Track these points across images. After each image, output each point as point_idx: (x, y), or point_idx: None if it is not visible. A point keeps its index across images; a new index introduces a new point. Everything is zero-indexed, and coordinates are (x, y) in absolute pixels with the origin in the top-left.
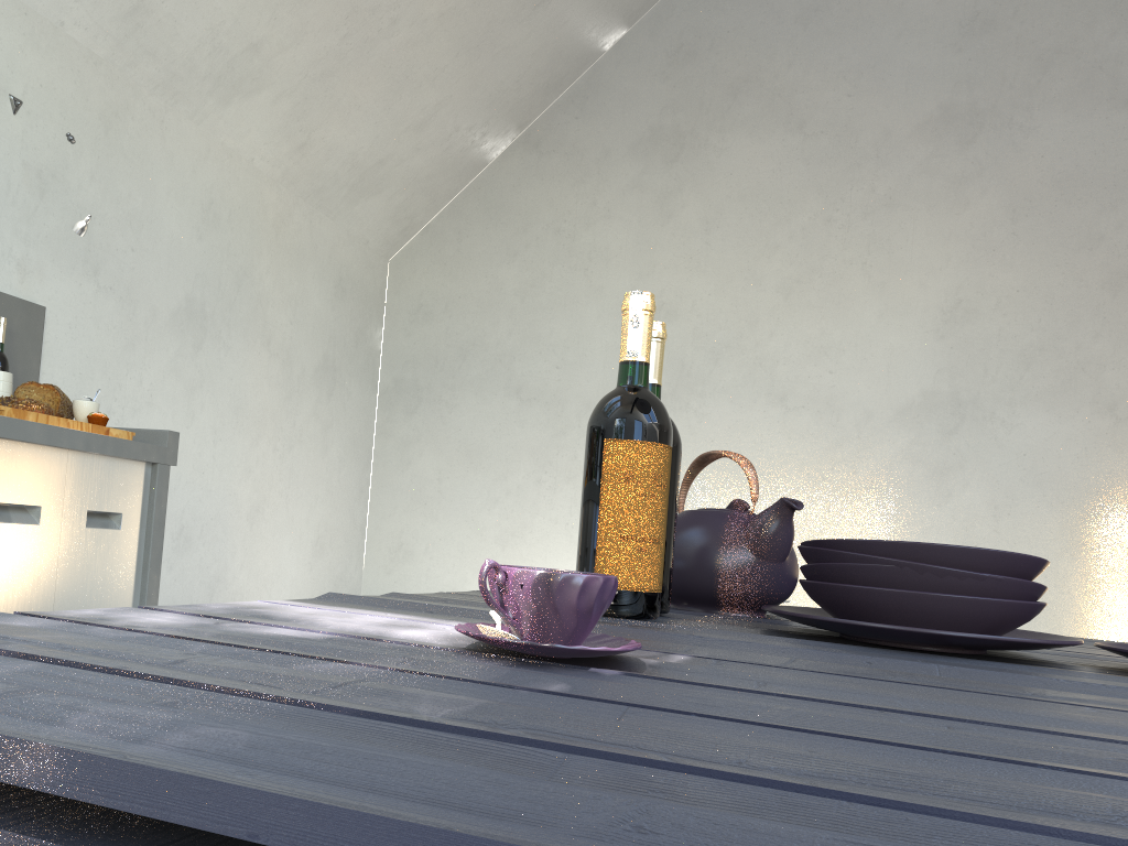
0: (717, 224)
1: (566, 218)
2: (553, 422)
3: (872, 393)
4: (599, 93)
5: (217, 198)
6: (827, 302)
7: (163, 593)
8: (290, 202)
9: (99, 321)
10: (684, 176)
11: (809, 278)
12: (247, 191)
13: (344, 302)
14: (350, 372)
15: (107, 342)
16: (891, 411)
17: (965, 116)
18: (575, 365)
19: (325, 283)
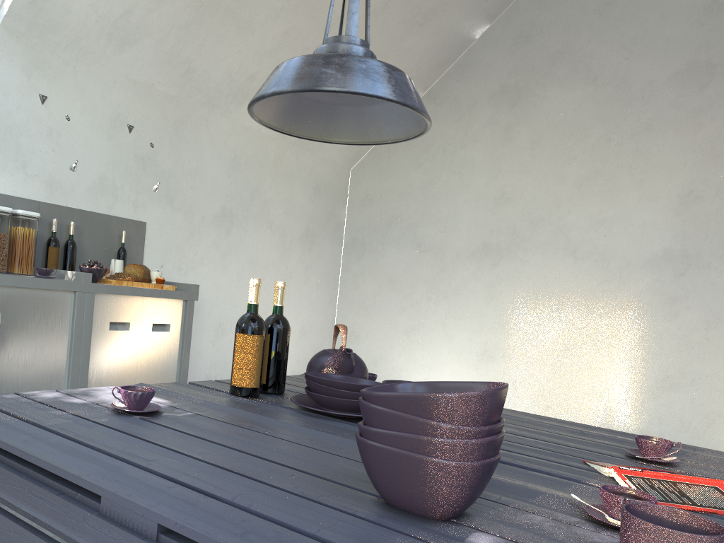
0: (539, 144)
1: (449, 143)
2: (438, 264)
3: (631, 249)
4: (471, 65)
5: (239, 154)
6: (605, 192)
7: (209, 357)
8: (283, 148)
9: (174, 225)
10: (520, 115)
11: (594, 176)
12: (257, 146)
13: (319, 197)
14: (324, 236)
15: (178, 235)
16: (642, 261)
17: (703, 68)
18: (451, 230)
19: (307, 189)
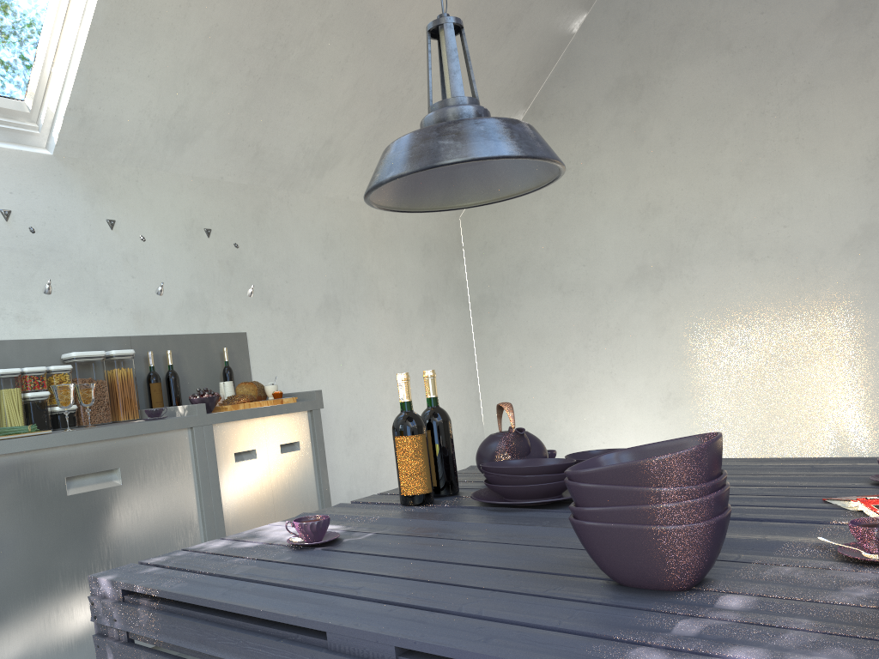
0: (678, 136)
1: (570, 159)
2: (588, 304)
3: (821, 235)
4: (576, 64)
5: (330, 231)
6: (773, 174)
7: (347, 469)
8: (378, 211)
9: (276, 328)
10: (647, 108)
11: (755, 159)
12: (348, 217)
13: (431, 258)
14: (446, 301)
15: (283, 338)
16: (838, 246)
17: (860, 2)
18: (595, 261)
19: (414, 251)
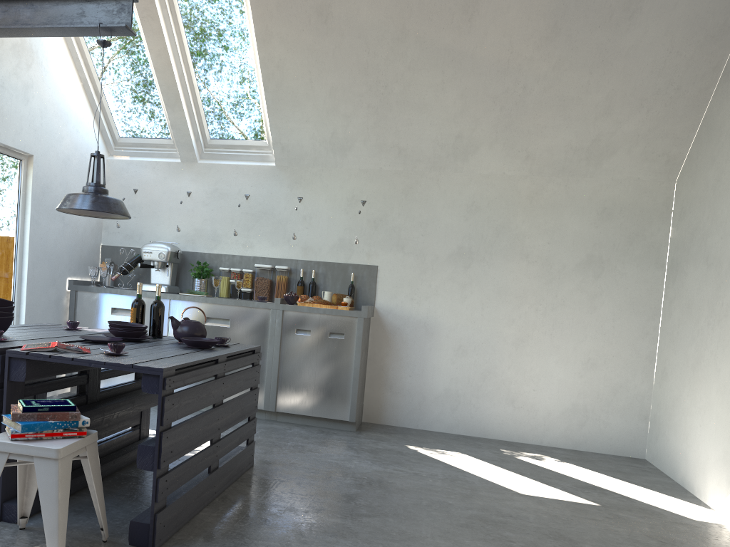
0: None
1: None
2: (716, 279)
3: None
4: None
5: (478, 199)
6: None
7: (448, 372)
8: (543, 181)
9: (405, 265)
10: None
11: None
12: (502, 188)
13: (610, 221)
14: (623, 261)
15: (409, 273)
16: None
17: None
18: (727, 234)
19: (585, 215)
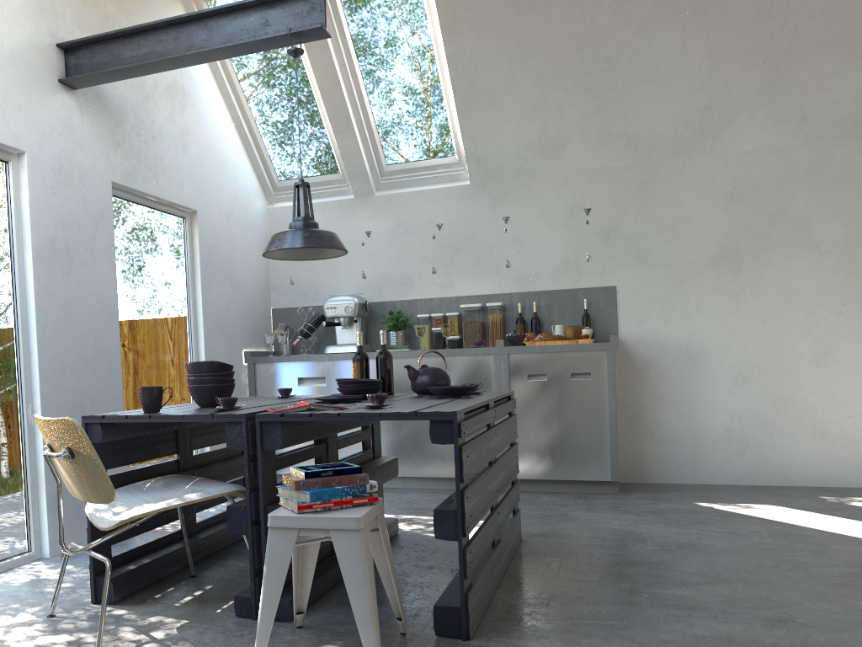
0: None
1: None
2: None
3: None
4: None
5: (739, 184)
6: None
7: (728, 408)
8: (826, 148)
9: (652, 281)
10: None
11: None
12: (770, 165)
13: None
14: None
15: (659, 289)
16: None
17: None
18: None
19: None
